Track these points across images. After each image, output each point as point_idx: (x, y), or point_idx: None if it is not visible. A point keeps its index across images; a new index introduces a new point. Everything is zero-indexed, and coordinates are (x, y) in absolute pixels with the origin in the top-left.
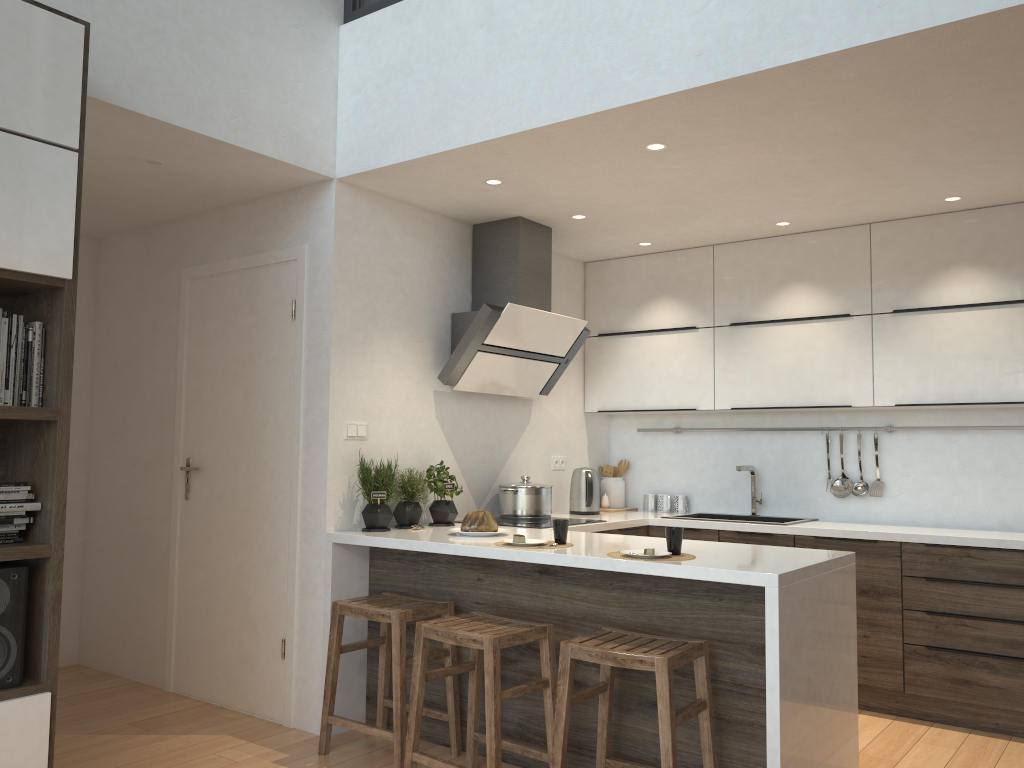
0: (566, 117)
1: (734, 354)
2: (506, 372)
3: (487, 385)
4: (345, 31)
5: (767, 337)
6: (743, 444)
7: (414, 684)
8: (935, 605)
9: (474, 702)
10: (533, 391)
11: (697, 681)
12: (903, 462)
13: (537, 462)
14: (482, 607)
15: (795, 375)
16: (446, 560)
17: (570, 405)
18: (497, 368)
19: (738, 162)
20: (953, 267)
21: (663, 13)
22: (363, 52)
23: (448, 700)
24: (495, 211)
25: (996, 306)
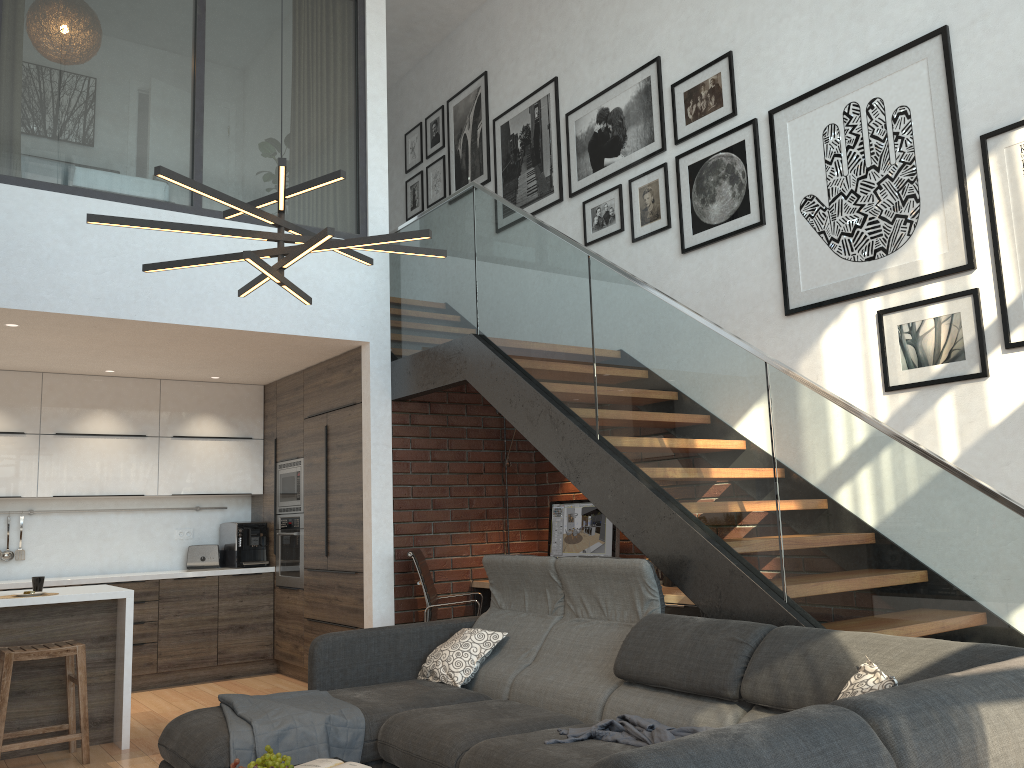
0: None
1: None
2: None
3: None
4: None
5: None
6: None
7: None
8: None
9: None
10: None
11: (68, 664)
12: (39, 535)
13: None
14: None
15: None
16: None
17: None
18: None
19: (40, 339)
20: (96, 410)
21: (74, 265)
22: None
23: None
24: None
25: (120, 437)
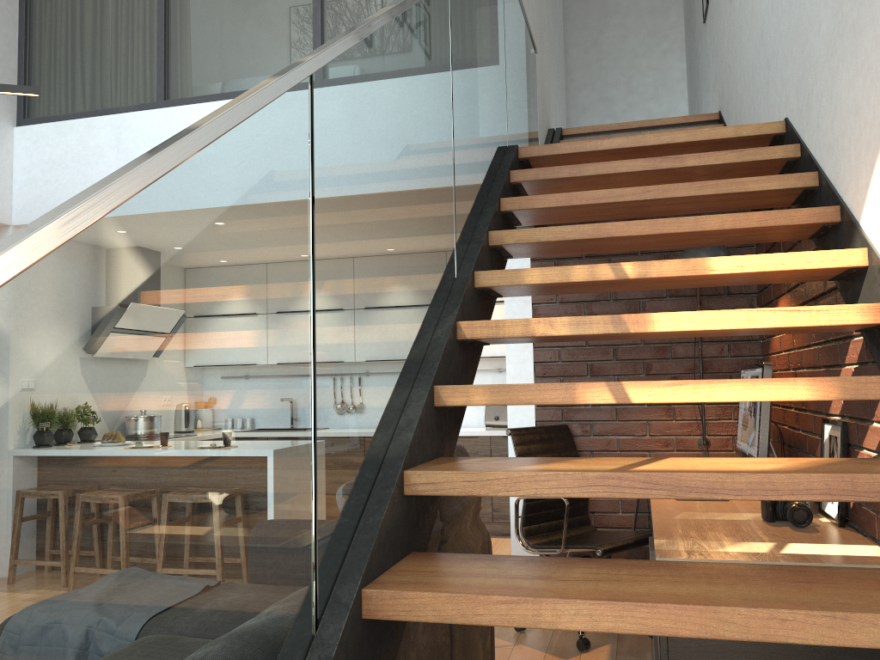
0: None
1: None
2: None
3: None
4: (18, 131)
5: None
6: None
7: None
8: None
9: None
10: None
11: None
12: None
13: None
14: None
15: None
16: None
17: None
18: None
19: None
20: None
21: None
22: (32, 147)
23: None
24: None
25: None
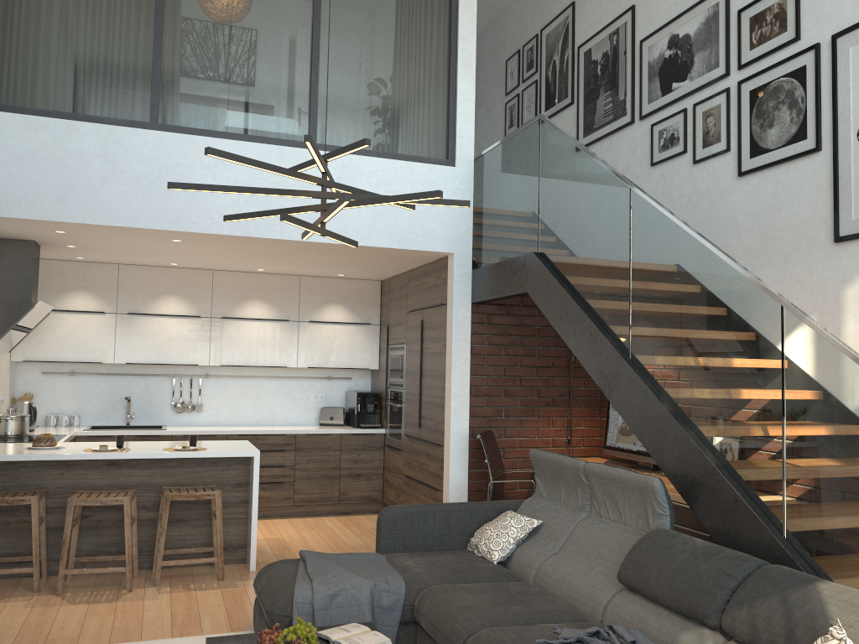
0: (158, 228)
1: (129, 331)
2: (9, 340)
3: None
4: None
5: (151, 323)
6: (119, 383)
7: (67, 532)
8: None
9: (76, 540)
10: (8, 350)
11: (213, 503)
12: (213, 393)
13: None
14: (64, 489)
15: (167, 346)
16: (33, 465)
17: (7, 357)
18: (9, 338)
19: (200, 249)
20: (252, 299)
21: (217, 194)
22: None
23: (42, 547)
24: (24, 237)
25: (269, 321)
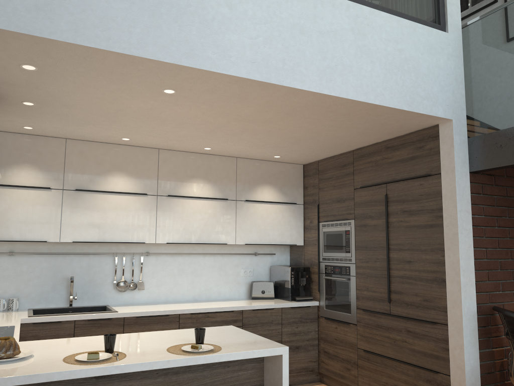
0: (167, 60)
1: (76, 208)
2: None
3: None
4: None
5: (99, 200)
6: (61, 262)
7: None
8: None
9: None
10: None
11: None
12: (153, 271)
13: None
14: None
15: (114, 224)
16: None
17: None
18: None
19: (180, 111)
20: (195, 178)
21: (234, 29)
22: None
23: None
24: None
25: (210, 199)
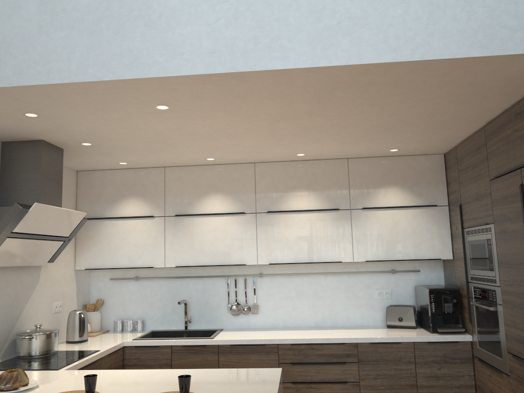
0: (109, 78)
1: (177, 233)
2: (26, 250)
3: (11, 260)
4: None
5: (197, 224)
6: (178, 286)
7: None
8: (296, 378)
9: None
10: (44, 261)
11: None
12: (268, 293)
13: (43, 309)
14: None
15: (214, 246)
16: None
17: (66, 266)
18: (20, 248)
19: (207, 123)
20: (297, 190)
21: (186, 20)
22: None
23: None
24: (24, 134)
25: (318, 211)
